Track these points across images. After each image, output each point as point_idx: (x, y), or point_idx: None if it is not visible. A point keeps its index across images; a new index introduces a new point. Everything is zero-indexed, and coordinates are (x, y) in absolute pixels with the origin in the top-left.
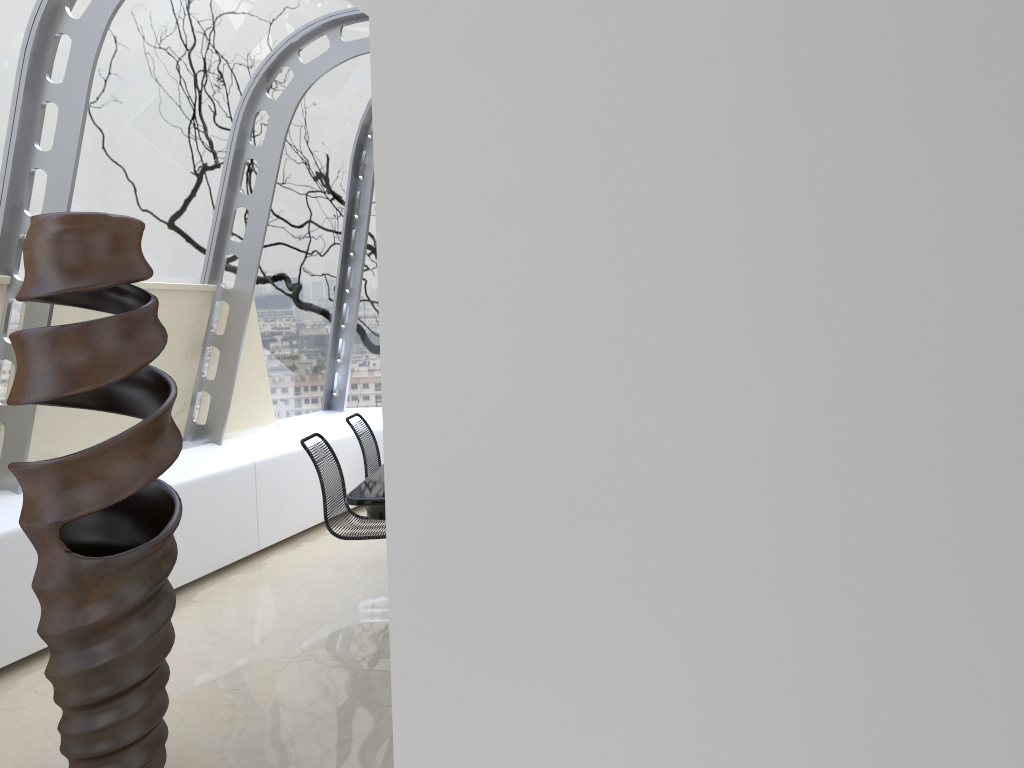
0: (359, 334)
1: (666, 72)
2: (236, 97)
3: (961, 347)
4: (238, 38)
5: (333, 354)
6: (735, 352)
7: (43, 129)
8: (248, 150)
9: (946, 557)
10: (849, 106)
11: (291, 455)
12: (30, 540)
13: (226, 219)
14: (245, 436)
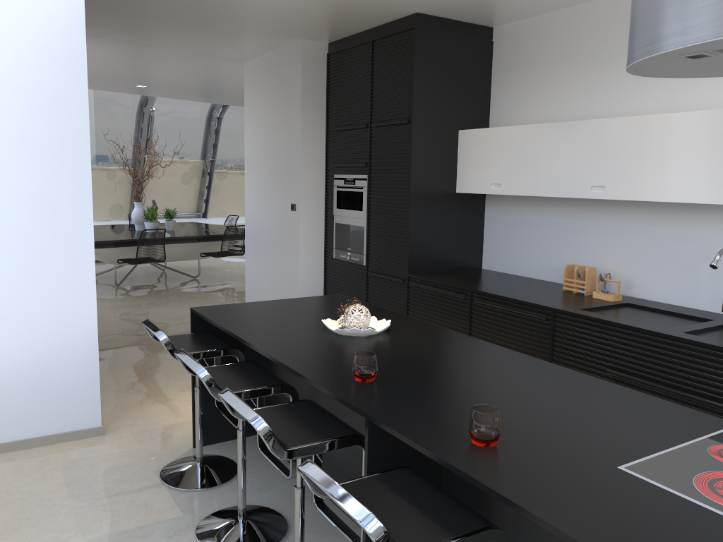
0: None
1: (308, 183)
2: None
3: (315, 191)
4: None
5: None
6: (310, 191)
7: None
8: None
9: (315, 197)
10: (313, 184)
11: None
12: None
13: None
14: None
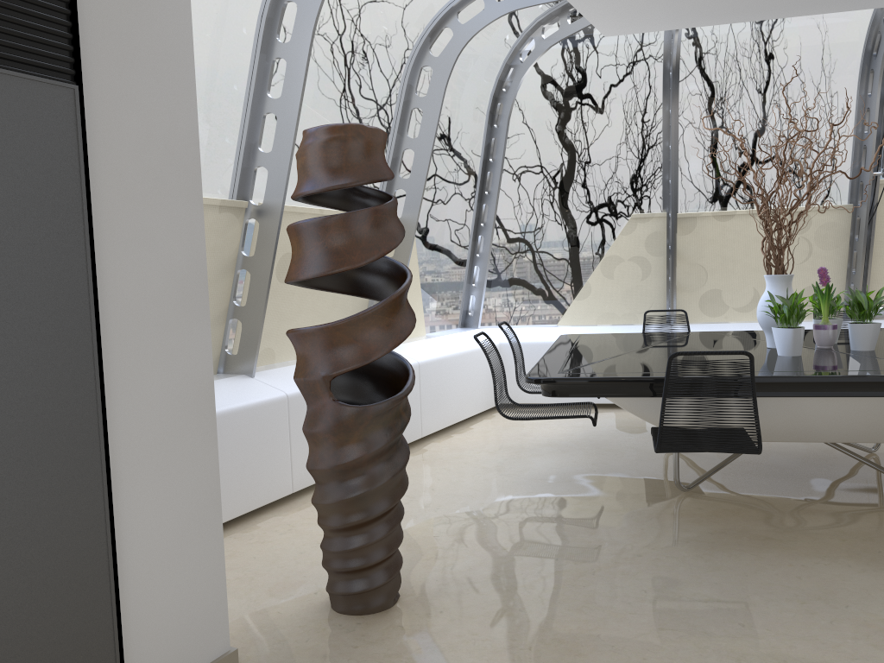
0: (491, 262)
1: None
2: (406, 56)
3: None
4: (411, 4)
5: (469, 279)
6: None
7: (271, 82)
8: (414, 101)
9: None
10: None
11: (444, 359)
12: (303, 392)
13: (395, 160)
14: (407, 343)
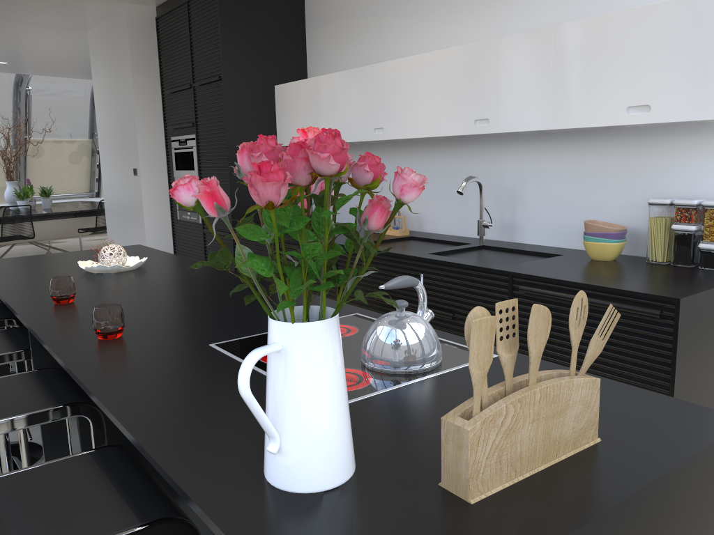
0: None
1: (147, 147)
2: None
3: (156, 155)
4: None
5: None
6: (150, 155)
7: None
8: None
9: (156, 161)
10: (152, 148)
11: None
12: None
13: None
14: None
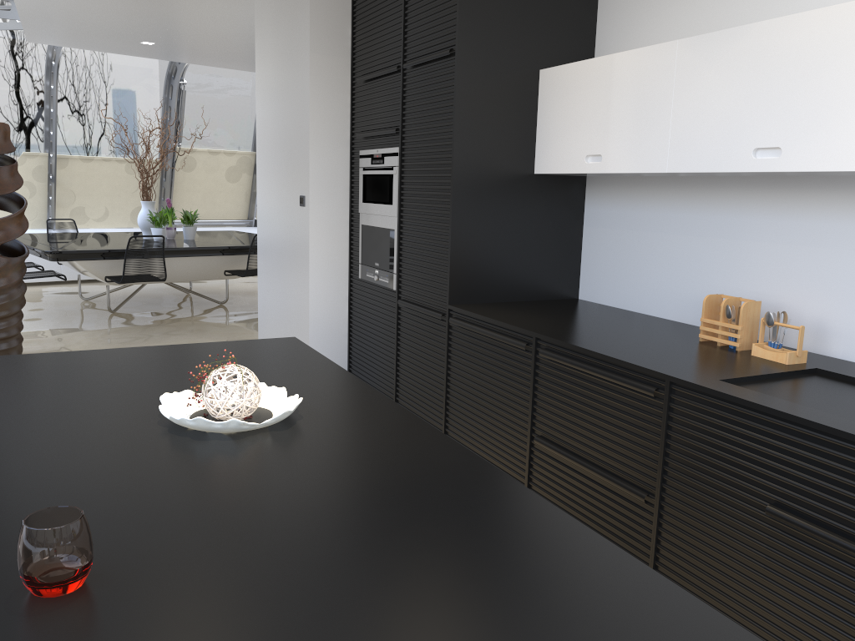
0: None
1: (323, 164)
2: None
3: (334, 177)
4: None
5: None
6: (325, 177)
7: None
8: None
9: (334, 186)
10: (330, 166)
11: None
12: None
13: None
14: None
